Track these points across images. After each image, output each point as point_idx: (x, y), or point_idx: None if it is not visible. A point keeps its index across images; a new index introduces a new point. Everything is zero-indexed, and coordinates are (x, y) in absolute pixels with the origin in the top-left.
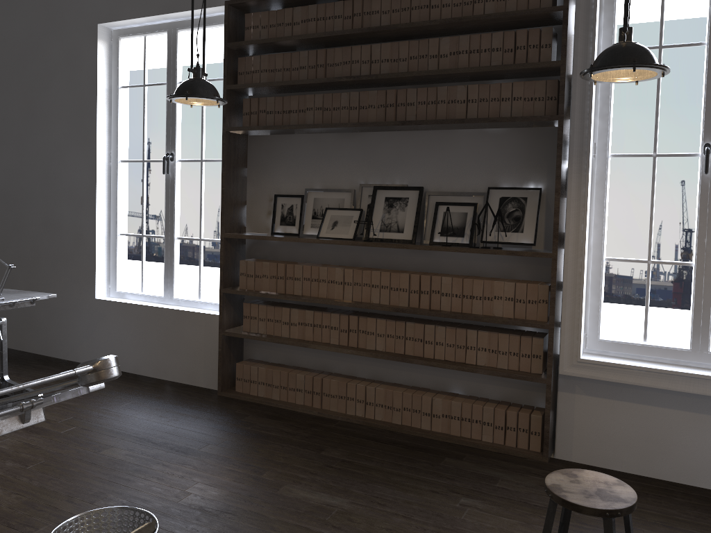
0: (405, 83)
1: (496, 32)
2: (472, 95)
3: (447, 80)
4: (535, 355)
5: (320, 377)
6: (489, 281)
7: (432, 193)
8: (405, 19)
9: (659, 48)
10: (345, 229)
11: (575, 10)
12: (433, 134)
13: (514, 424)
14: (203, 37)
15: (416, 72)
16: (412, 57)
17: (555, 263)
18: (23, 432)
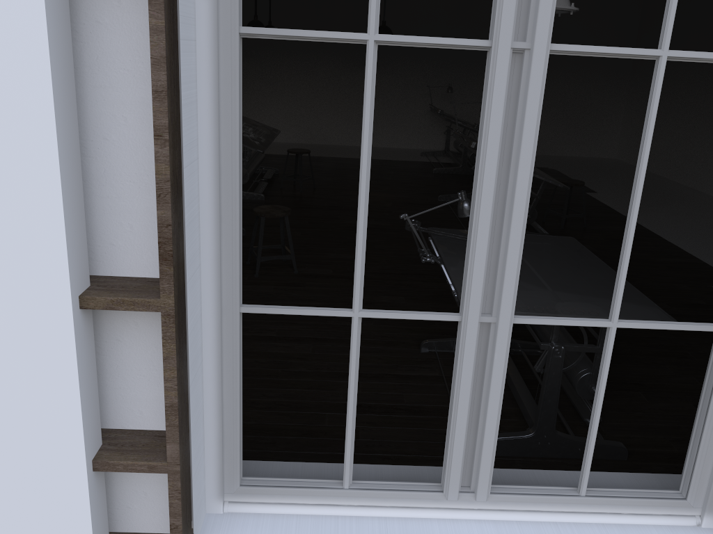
0: None
1: None
2: None
3: None
4: None
5: None
6: None
7: None
8: None
9: None
10: None
11: None
12: None
13: None
14: None
15: None
16: None
17: None
18: (364, 401)
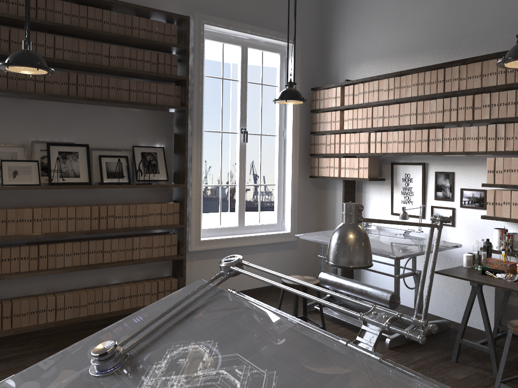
0: (74, 69)
1: (134, 48)
2: (133, 87)
3: (107, 73)
4: (173, 244)
5: (8, 302)
6: (146, 204)
7: (95, 149)
8: (84, 24)
9: (222, 79)
10: (29, 177)
11: (194, 51)
12: (93, 107)
13: (163, 288)
14: (26, 15)
15: (99, 65)
16: (89, 53)
17: (186, 190)
18: None
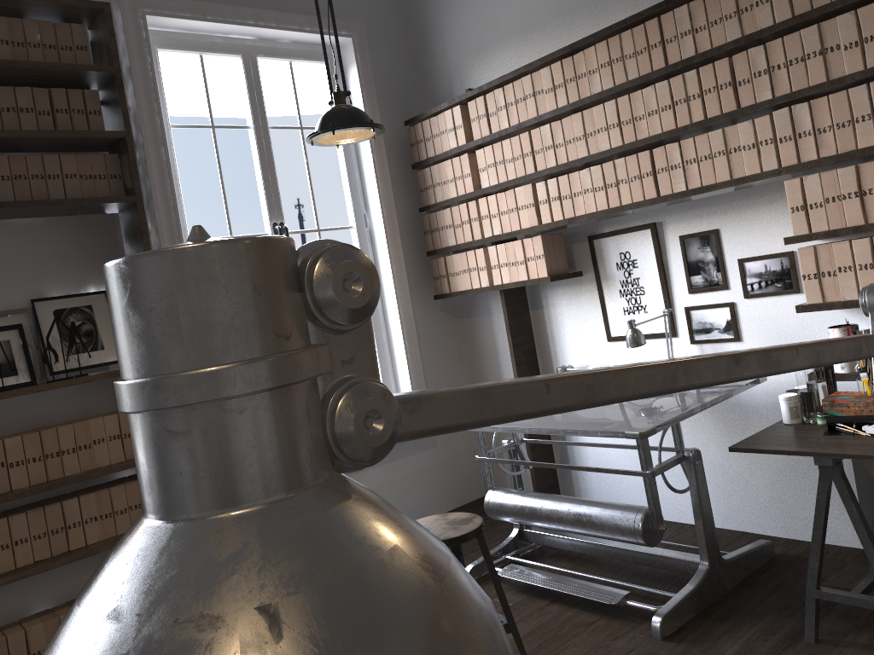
0: None
1: None
2: (1, 170)
3: None
4: None
5: None
6: (81, 423)
7: None
8: None
9: (213, 128)
10: None
11: (132, 74)
12: None
13: None
14: None
15: None
16: None
17: None
18: None
